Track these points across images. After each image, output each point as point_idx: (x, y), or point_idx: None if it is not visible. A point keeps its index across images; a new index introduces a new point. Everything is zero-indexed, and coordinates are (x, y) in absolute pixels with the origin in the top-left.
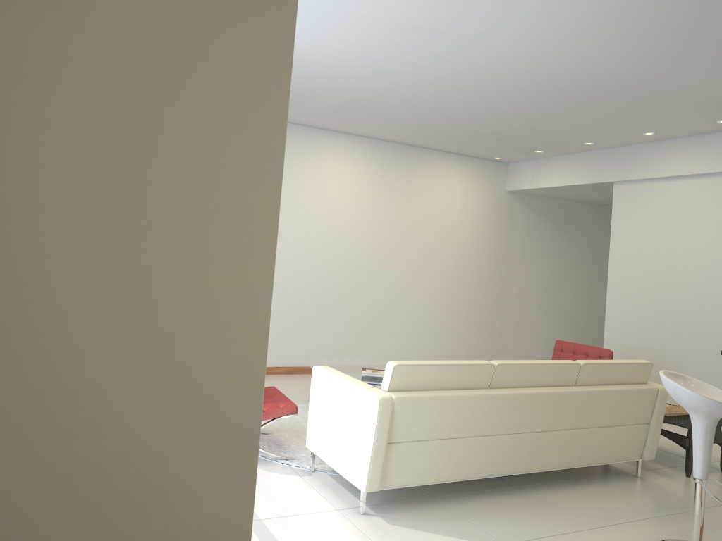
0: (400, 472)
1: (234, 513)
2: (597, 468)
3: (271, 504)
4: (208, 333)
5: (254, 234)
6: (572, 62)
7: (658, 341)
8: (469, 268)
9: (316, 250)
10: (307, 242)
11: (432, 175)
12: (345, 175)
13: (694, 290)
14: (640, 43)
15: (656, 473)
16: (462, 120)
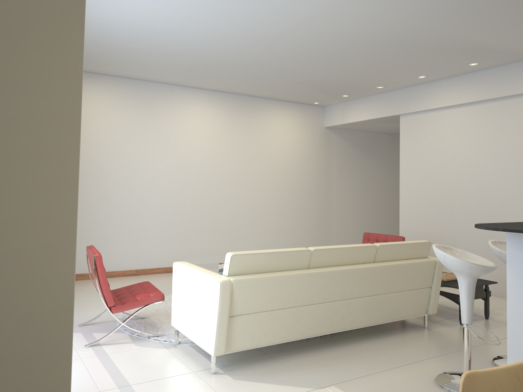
0: (241, 338)
1: (52, 383)
2: (396, 323)
3: (140, 372)
4: (16, 223)
5: (57, 135)
6: (359, 20)
7: (437, 229)
8: (301, 185)
9: (184, 178)
10: (176, 172)
11: (269, 117)
12: (203, 120)
13: (460, 189)
14: (406, 2)
15: (438, 323)
16: (286, 73)
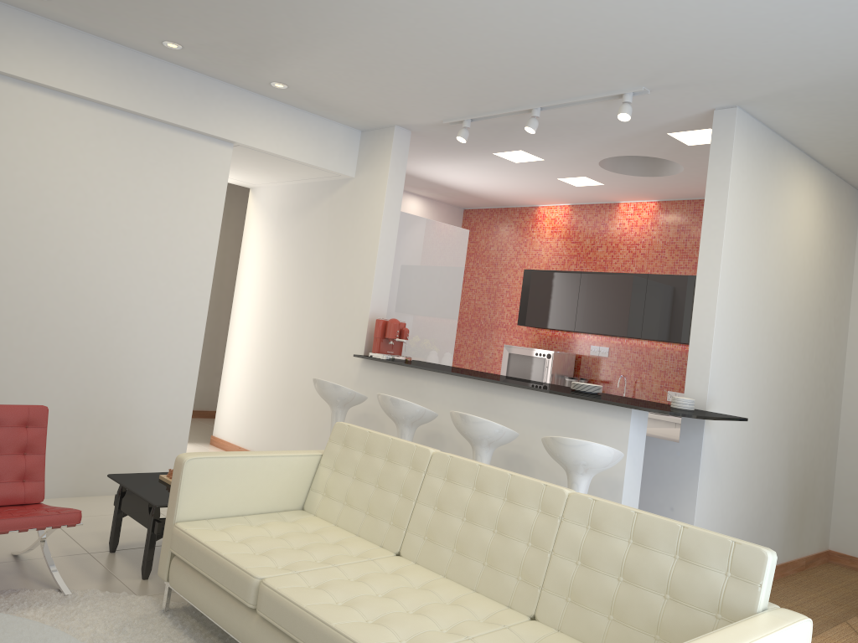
0: None
1: None
2: None
3: None
4: None
5: None
6: None
7: None
8: None
9: None
10: None
11: None
12: None
13: (27, 277)
14: (514, 18)
15: None
16: None
